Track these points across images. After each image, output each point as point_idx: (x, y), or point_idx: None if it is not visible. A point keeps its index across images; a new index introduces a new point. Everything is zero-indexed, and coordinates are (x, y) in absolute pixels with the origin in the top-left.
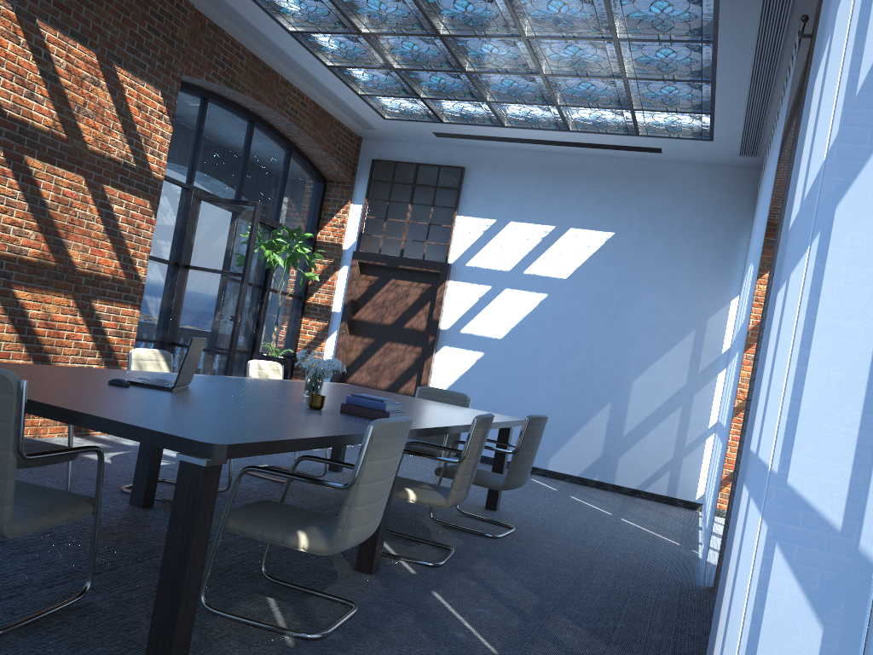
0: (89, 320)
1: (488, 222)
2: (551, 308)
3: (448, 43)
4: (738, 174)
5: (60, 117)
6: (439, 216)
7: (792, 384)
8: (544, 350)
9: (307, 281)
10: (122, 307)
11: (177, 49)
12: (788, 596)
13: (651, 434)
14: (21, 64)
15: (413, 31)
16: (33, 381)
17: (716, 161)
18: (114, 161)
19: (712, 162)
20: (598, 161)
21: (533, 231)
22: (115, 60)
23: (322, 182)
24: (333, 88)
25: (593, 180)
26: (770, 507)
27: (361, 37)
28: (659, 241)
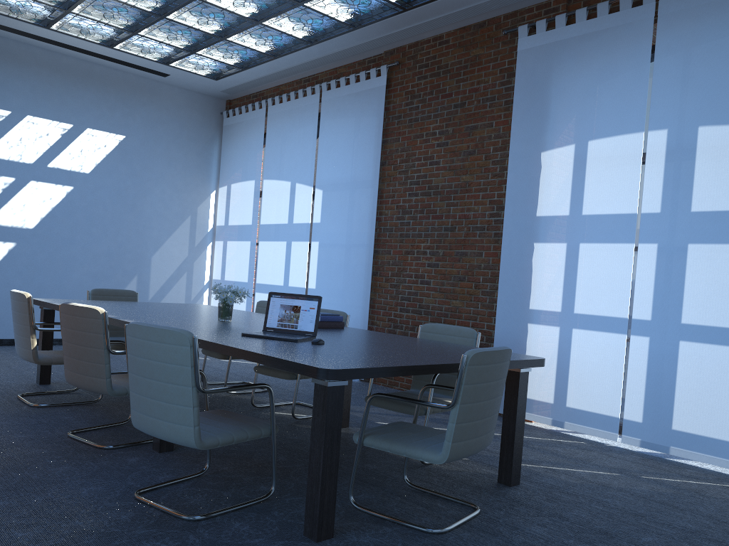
0: None
1: (2, 112)
2: (78, 199)
3: None
4: (208, 101)
5: None
6: None
7: (656, 292)
8: (76, 236)
9: None
10: None
11: None
12: (728, 351)
13: (169, 295)
14: None
15: None
16: (366, 354)
17: (197, 90)
18: None
19: (193, 89)
20: (105, 71)
21: (52, 127)
22: None
23: None
24: None
25: (103, 87)
26: (652, 330)
27: None
28: (160, 146)
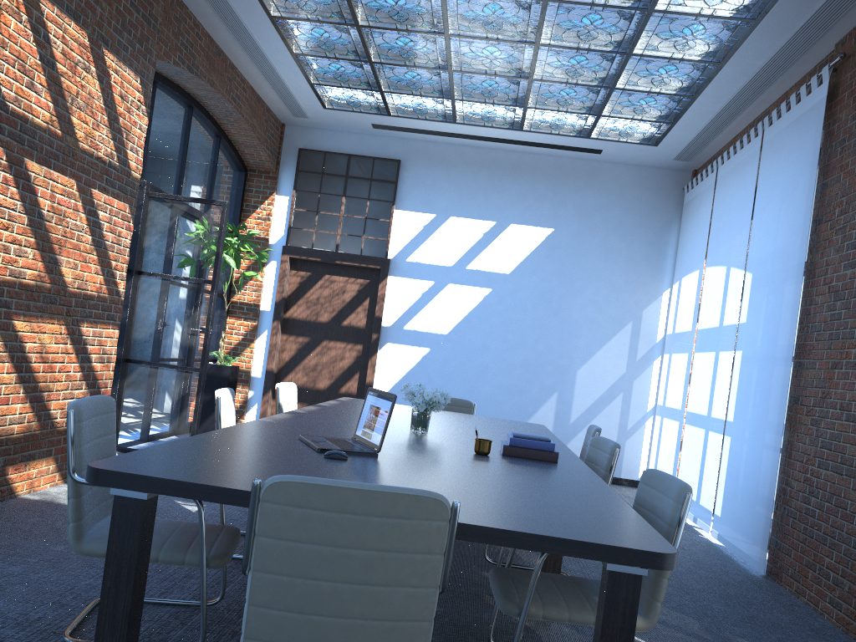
0: (78, 347)
1: (427, 216)
2: (495, 302)
3: (450, 43)
4: (665, 175)
5: (56, 110)
6: (376, 210)
7: None
8: (490, 344)
9: (231, 277)
10: (105, 328)
11: (153, 29)
12: None
13: (596, 420)
14: (23, 46)
15: (420, 28)
16: (302, 474)
17: (647, 163)
18: (101, 161)
19: (642, 164)
20: (535, 159)
21: (474, 226)
22: (103, 41)
23: (244, 171)
24: (285, 75)
25: (531, 177)
26: None
27: (354, 29)
28: (596, 238)
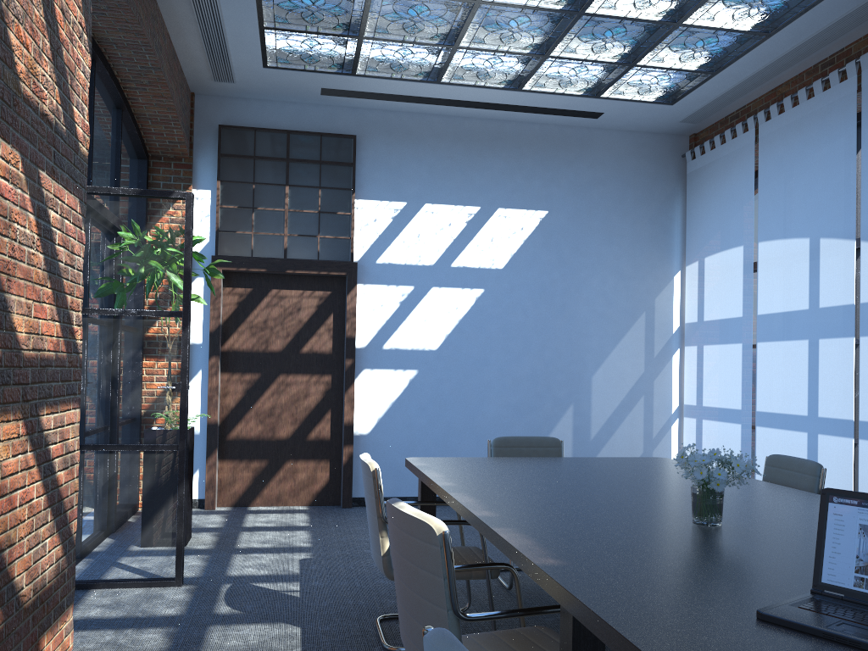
0: (39, 452)
1: (396, 205)
2: (490, 305)
3: None
4: (662, 142)
5: None
6: (331, 200)
7: None
8: (490, 356)
9: None
10: (66, 410)
11: None
12: None
13: (619, 431)
14: None
15: None
16: None
17: (645, 128)
18: (47, 120)
19: (638, 129)
20: (517, 128)
21: (455, 214)
22: None
23: (146, 158)
24: (230, 14)
25: (516, 150)
26: None
27: None
28: (596, 218)
